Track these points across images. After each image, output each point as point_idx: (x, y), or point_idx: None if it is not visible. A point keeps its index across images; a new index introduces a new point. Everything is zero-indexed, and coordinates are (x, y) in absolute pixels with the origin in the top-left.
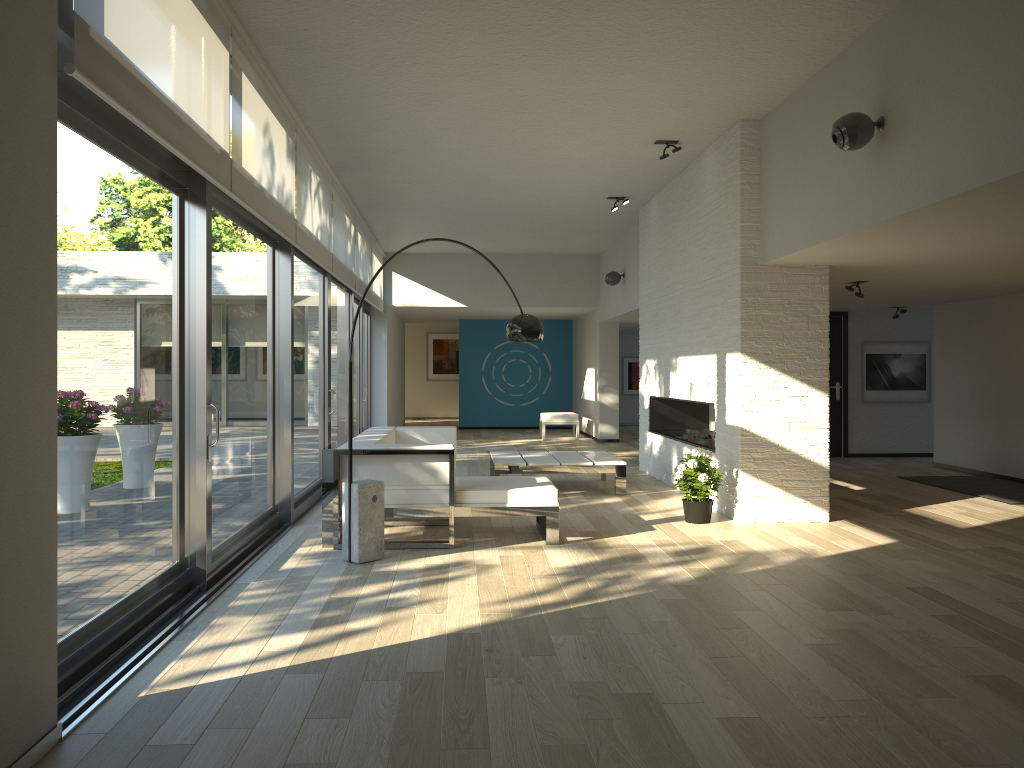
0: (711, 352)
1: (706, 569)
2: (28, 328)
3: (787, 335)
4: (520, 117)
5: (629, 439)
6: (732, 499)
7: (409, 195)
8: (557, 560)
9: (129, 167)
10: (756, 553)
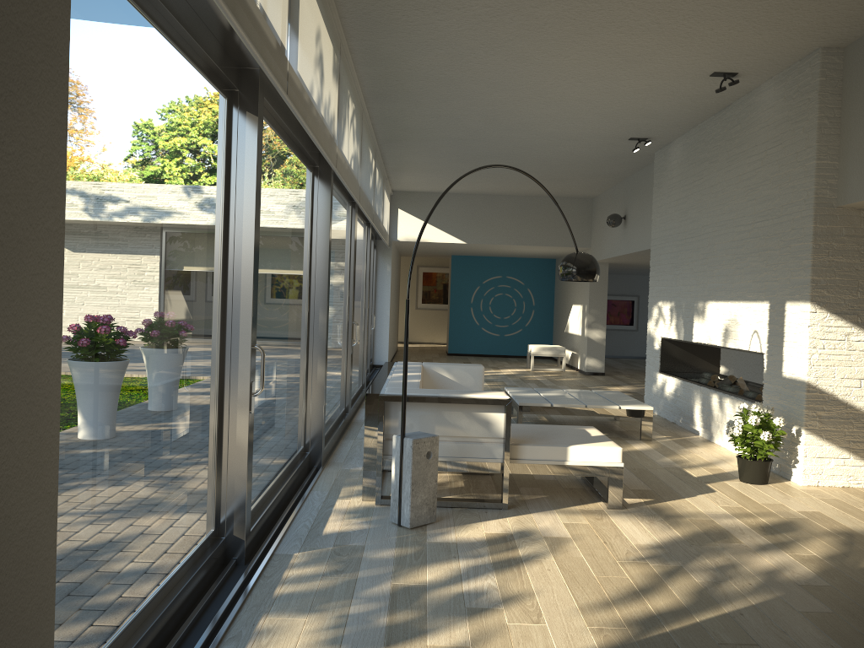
0: (760, 299)
1: (818, 558)
2: (9, 249)
3: (862, 284)
4: (580, 39)
5: (612, 372)
6: (789, 458)
7: (432, 131)
8: (633, 534)
9: (173, 48)
10: (857, 534)
